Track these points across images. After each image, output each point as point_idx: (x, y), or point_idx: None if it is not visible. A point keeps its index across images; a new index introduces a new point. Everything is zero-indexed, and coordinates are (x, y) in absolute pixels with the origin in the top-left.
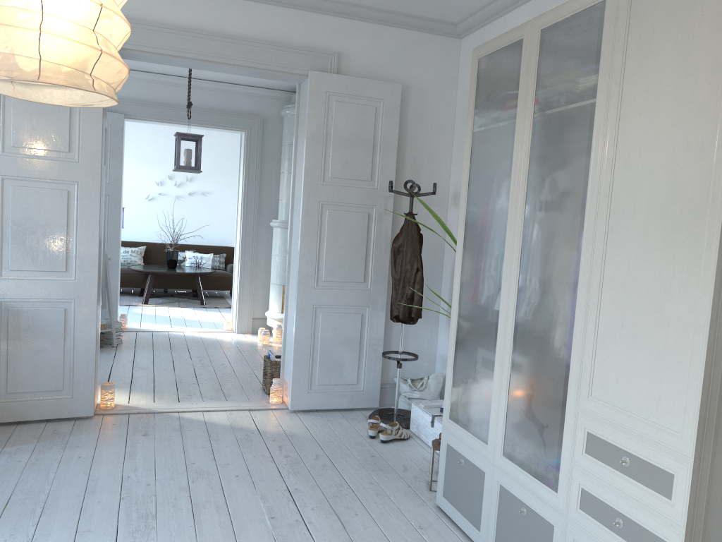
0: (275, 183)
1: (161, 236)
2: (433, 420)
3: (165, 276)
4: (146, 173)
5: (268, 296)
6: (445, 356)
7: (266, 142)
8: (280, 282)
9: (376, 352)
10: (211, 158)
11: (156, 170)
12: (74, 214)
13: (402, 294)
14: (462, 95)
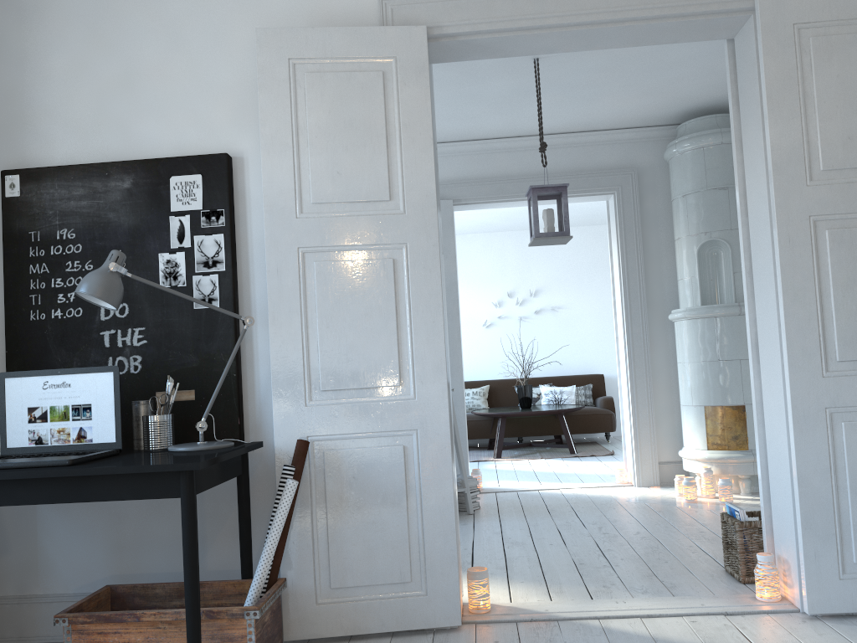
0: (666, 259)
1: (506, 371)
2: None
3: (517, 420)
4: (480, 294)
5: (678, 426)
6: None
7: (646, 204)
8: (698, 402)
9: None
10: (558, 262)
11: (492, 288)
12: (404, 295)
13: None
14: None
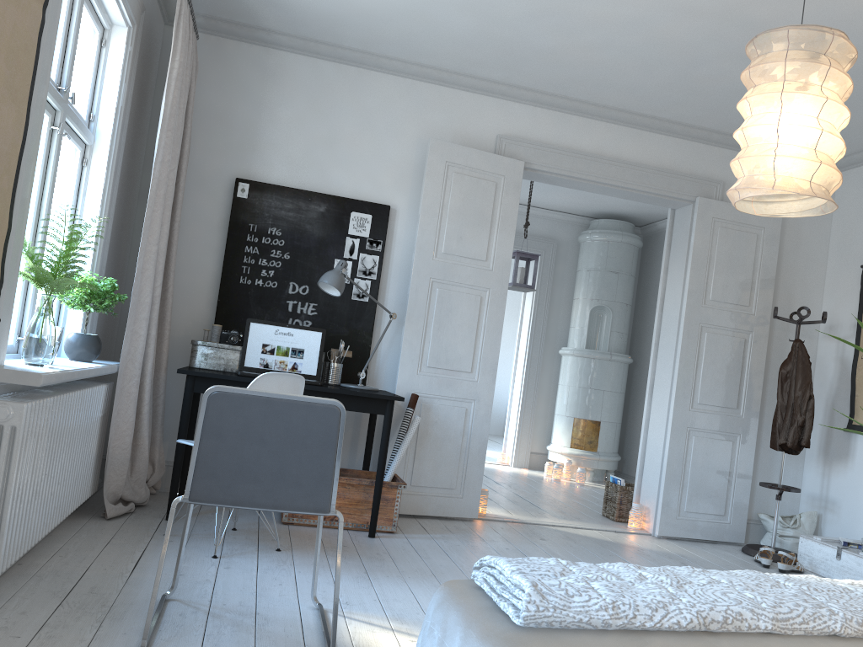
0: (563, 310)
1: None
2: (839, 552)
3: None
4: None
5: (548, 429)
6: (817, 495)
7: (558, 267)
8: (570, 414)
9: (744, 483)
10: None
11: None
12: (483, 319)
13: (791, 421)
14: (840, 227)
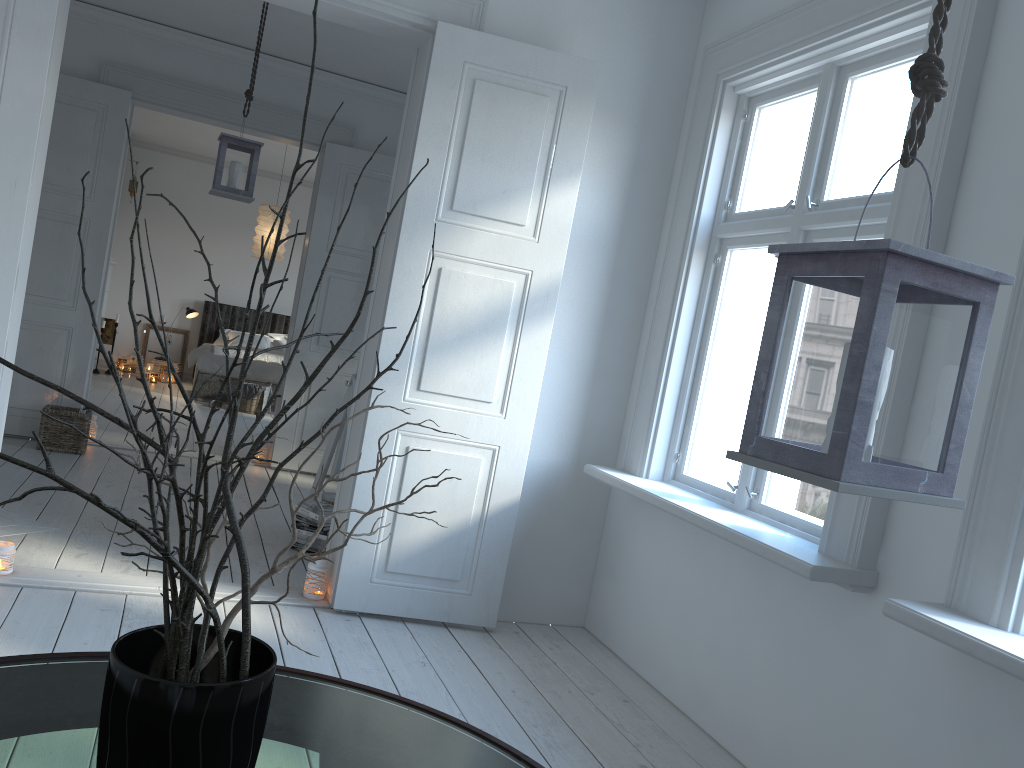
0: None
1: None
2: None
3: None
4: None
5: None
6: None
7: None
8: None
9: None
10: None
11: None
12: None
13: None
14: None
